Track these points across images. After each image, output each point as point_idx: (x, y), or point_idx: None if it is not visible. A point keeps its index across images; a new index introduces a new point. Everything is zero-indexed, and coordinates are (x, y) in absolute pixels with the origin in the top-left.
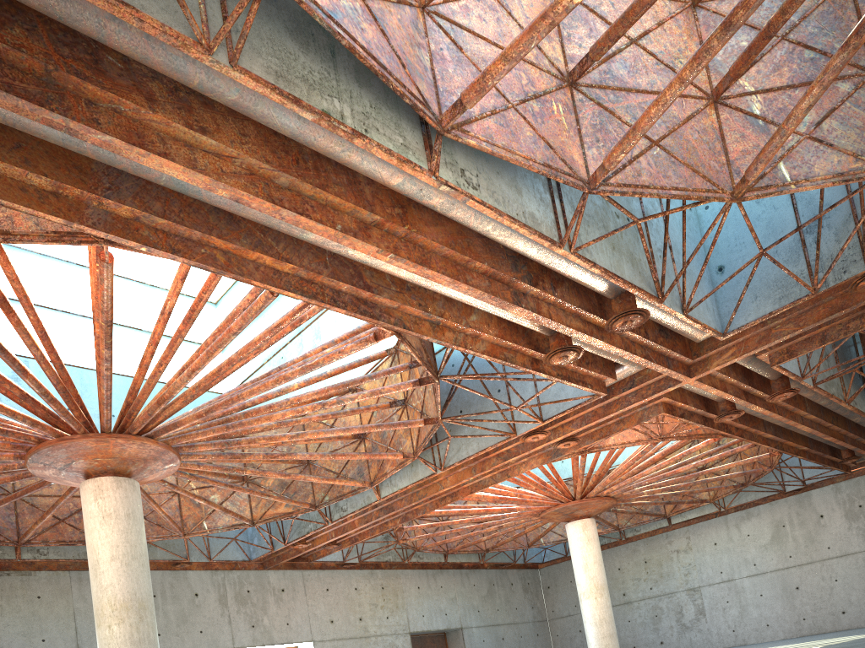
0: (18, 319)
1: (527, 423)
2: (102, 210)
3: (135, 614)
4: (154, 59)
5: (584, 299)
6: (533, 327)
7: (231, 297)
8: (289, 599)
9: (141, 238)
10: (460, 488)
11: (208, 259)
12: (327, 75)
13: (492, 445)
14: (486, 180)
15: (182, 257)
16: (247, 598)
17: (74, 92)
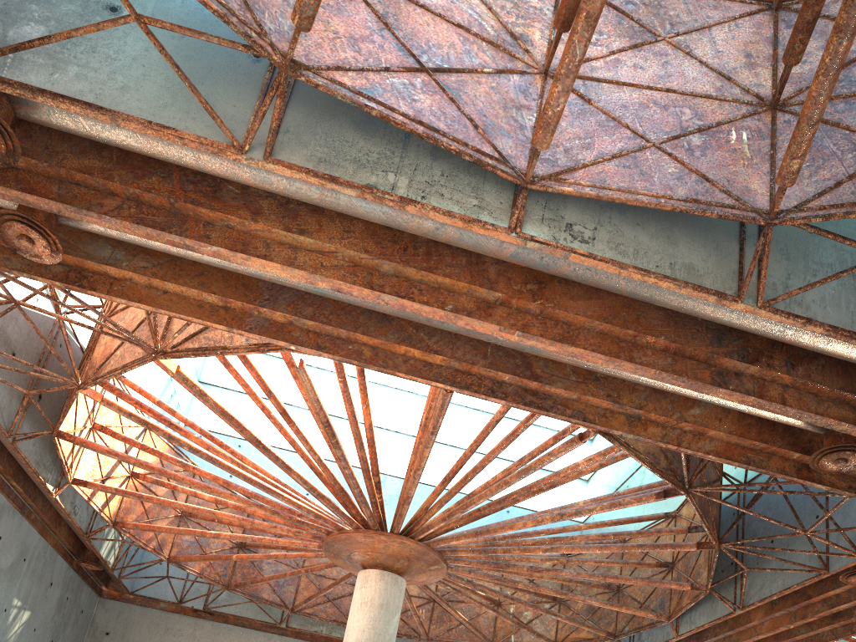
0: (296, 428)
1: (838, 556)
2: (263, 318)
3: None
4: (242, 176)
5: (855, 379)
6: (788, 422)
7: None
8: None
9: (290, 338)
10: (791, 639)
11: (353, 354)
12: (389, 154)
13: (798, 582)
14: (611, 233)
15: (326, 353)
16: None
17: (195, 217)
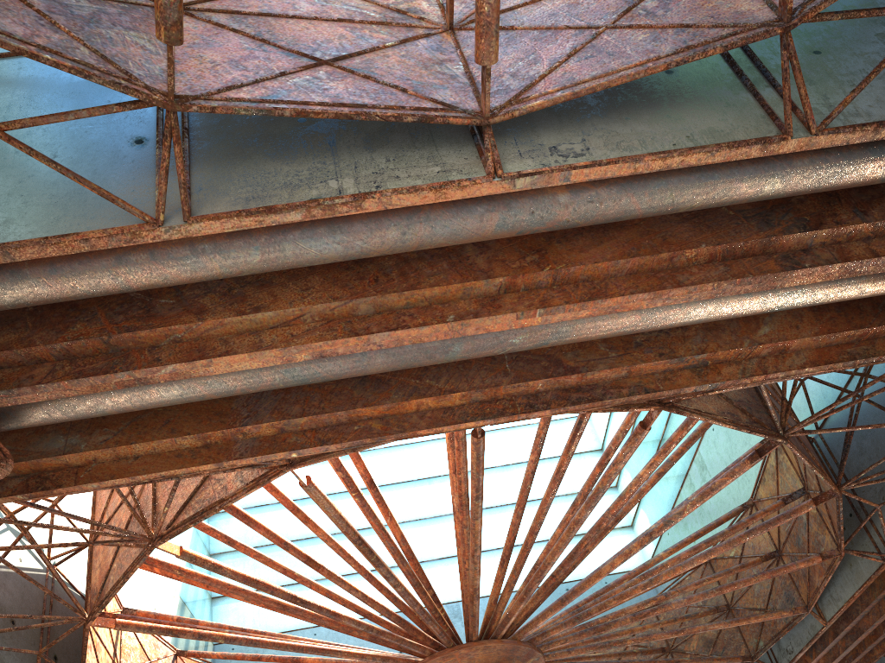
0: (328, 571)
1: None
2: (250, 439)
3: None
4: (171, 273)
5: None
6: (879, 290)
7: (625, 473)
8: None
9: (288, 445)
10: None
11: (362, 433)
12: (320, 165)
13: None
14: (604, 137)
15: (332, 444)
16: None
17: (137, 346)
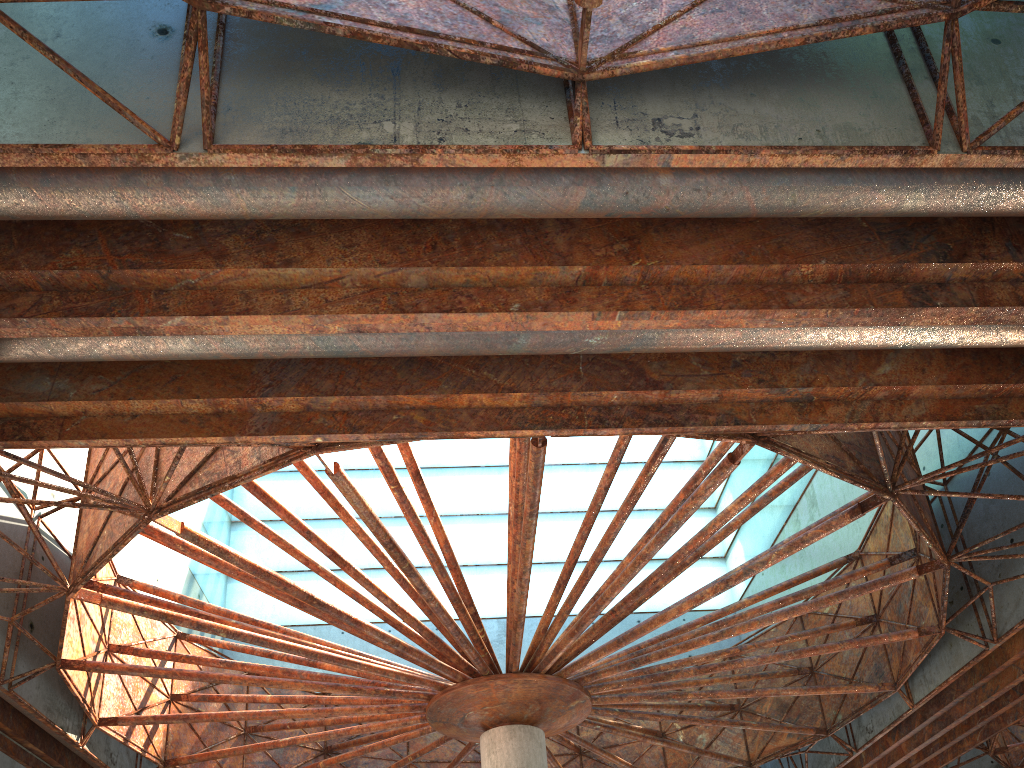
0: (354, 571)
1: None
2: (270, 413)
3: None
4: (187, 205)
5: None
6: (1023, 342)
7: (727, 494)
8: None
9: (313, 428)
10: None
11: (400, 425)
12: (377, 100)
13: None
14: (720, 115)
15: (365, 433)
16: None
17: (142, 287)
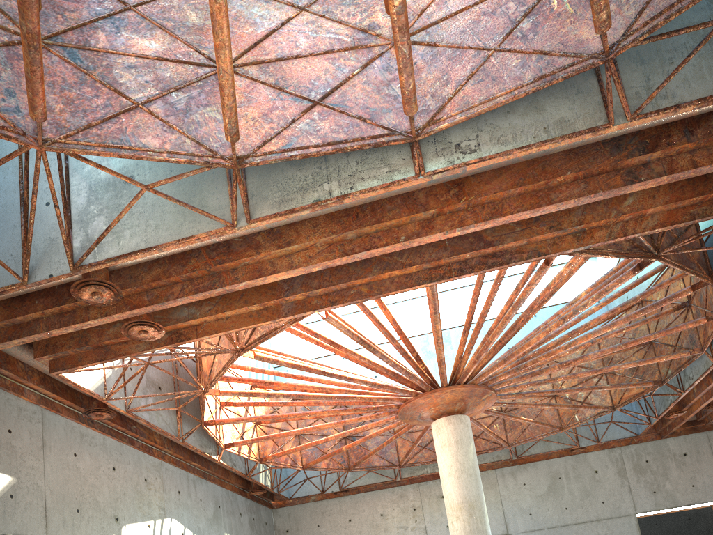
0: (344, 348)
1: None
2: (290, 302)
3: (466, 512)
4: (240, 232)
5: None
6: None
7: None
8: (692, 462)
9: (312, 307)
10: None
11: (355, 296)
12: (318, 170)
13: None
14: (490, 132)
15: (338, 304)
16: (645, 468)
17: (225, 270)
